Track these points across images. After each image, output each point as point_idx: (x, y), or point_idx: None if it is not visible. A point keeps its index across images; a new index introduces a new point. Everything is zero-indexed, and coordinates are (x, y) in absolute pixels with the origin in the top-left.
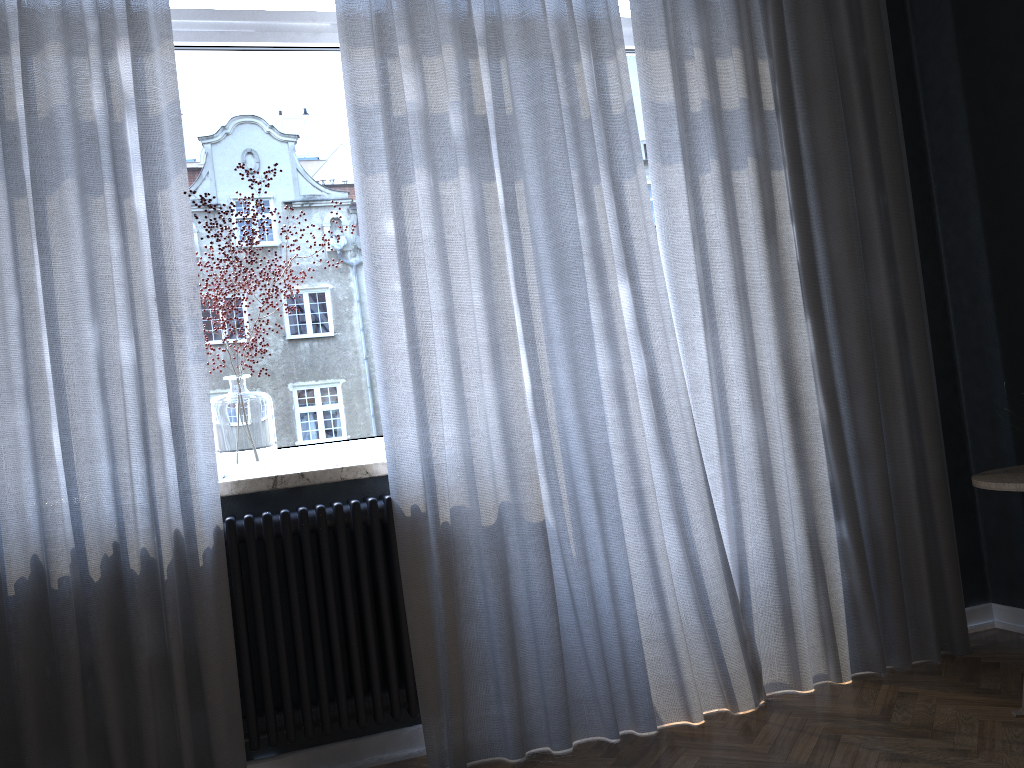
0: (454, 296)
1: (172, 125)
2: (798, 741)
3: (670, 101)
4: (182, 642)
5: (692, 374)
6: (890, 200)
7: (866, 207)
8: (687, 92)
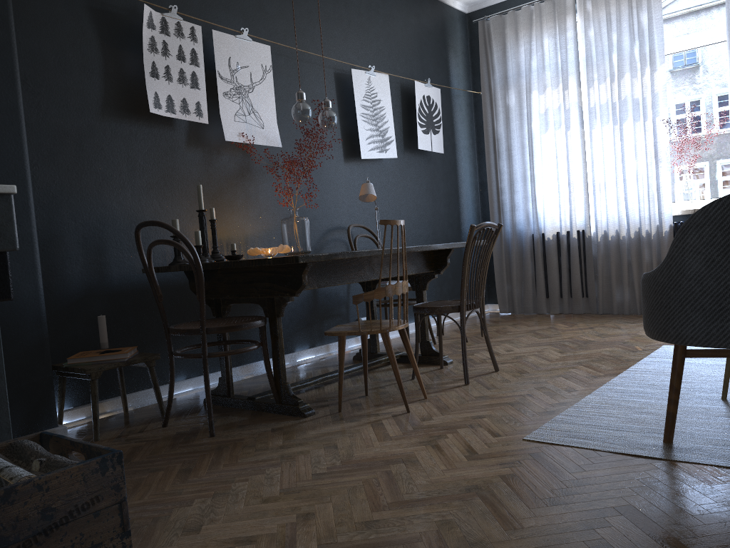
0: None
1: (662, 93)
2: None
3: None
4: (657, 259)
5: None
6: None
7: None
8: None
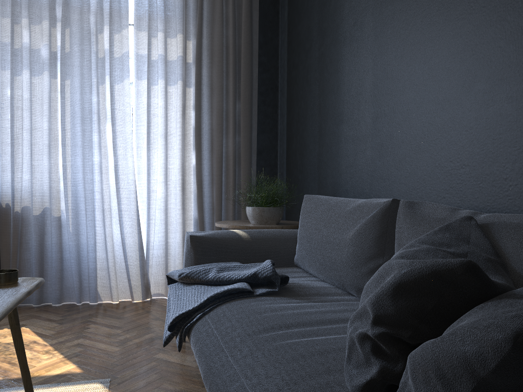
0: (32, 123)
1: None
2: (136, 311)
3: (145, 53)
4: None
5: (138, 167)
6: (241, 106)
7: (229, 107)
8: (151, 51)
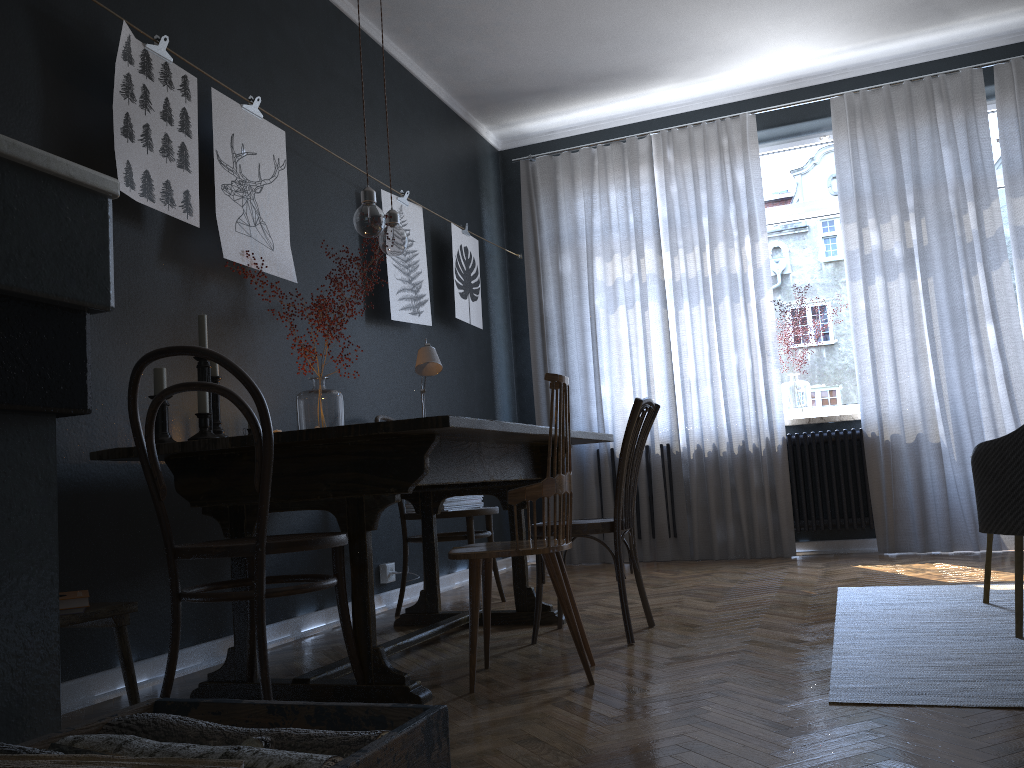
0: (893, 335)
1: (766, 269)
2: None
3: None
4: (768, 482)
5: None
6: None
7: None
8: None
